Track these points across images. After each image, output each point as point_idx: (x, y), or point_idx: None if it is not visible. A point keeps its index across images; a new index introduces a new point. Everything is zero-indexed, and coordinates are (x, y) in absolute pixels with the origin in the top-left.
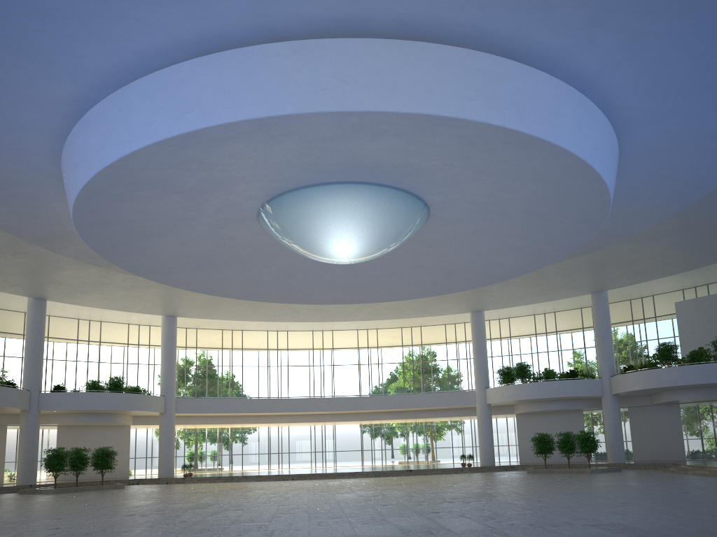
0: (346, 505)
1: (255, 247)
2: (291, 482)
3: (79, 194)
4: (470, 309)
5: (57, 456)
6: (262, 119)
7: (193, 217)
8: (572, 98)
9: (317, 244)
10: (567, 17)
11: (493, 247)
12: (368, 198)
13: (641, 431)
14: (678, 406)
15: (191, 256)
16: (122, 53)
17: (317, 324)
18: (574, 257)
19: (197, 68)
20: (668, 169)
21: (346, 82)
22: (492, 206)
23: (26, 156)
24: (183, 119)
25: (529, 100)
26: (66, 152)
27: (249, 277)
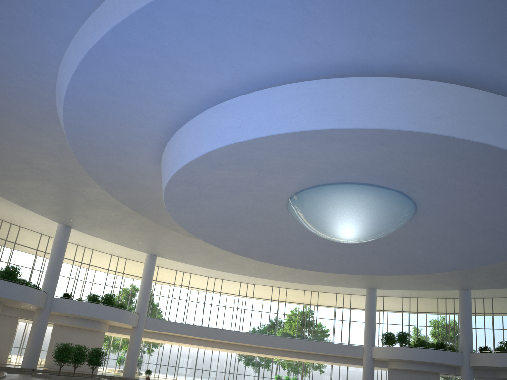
0: None
1: (270, 218)
2: None
3: (197, 158)
4: (367, 286)
5: (65, 349)
6: (386, 130)
7: (249, 189)
8: None
9: (335, 225)
10: None
11: (440, 248)
12: (387, 199)
13: None
14: None
15: (223, 216)
16: (283, 63)
17: (247, 278)
18: None
19: (341, 84)
20: None
21: (455, 116)
22: (465, 220)
23: (148, 123)
24: (322, 119)
25: None
26: (190, 125)
27: (250, 239)
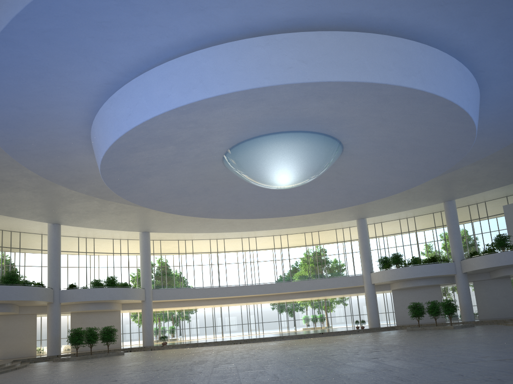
0: (303, 356)
1: (217, 180)
2: (241, 345)
3: (109, 148)
4: (356, 217)
5: (77, 334)
6: (247, 91)
7: (179, 161)
8: (454, 66)
9: (267, 176)
10: (456, 10)
11: (385, 172)
12: (304, 142)
13: (483, 298)
14: (510, 279)
15: (173, 188)
16: (145, 49)
17: (245, 233)
18: (436, 177)
19: (199, 57)
20: (511, 112)
21: (305, 62)
22: (389, 143)
23: (66, 123)
24: (190, 93)
25: (428, 68)
26: (97, 119)
27: (211, 202)
